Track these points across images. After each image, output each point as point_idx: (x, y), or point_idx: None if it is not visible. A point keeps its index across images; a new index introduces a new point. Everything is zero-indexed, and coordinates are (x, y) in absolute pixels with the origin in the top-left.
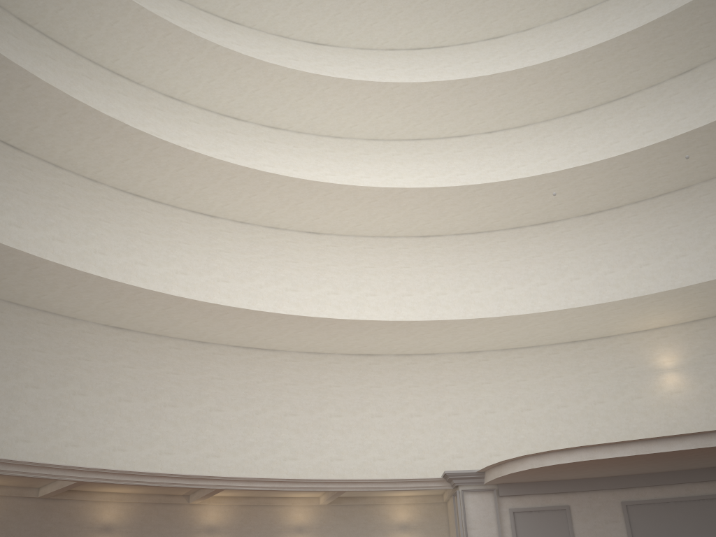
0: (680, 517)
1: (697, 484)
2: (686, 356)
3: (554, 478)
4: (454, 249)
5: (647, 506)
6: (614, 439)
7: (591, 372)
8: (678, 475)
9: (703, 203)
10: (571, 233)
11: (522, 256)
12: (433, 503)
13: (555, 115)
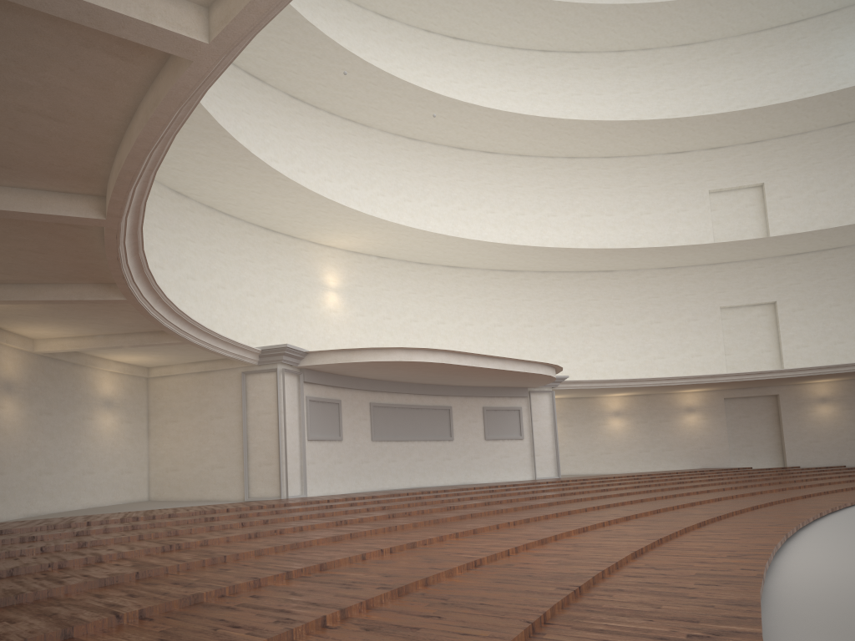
0: (400, 421)
1: (412, 395)
2: (345, 282)
3: (349, 372)
4: None
5: (384, 409)
6: (286, 342)
7: (276, 268)
8: (405, 386)
9: (376, 150)
10: (277, 108)
11: (234, 103)
12: (135, 376)
13: None
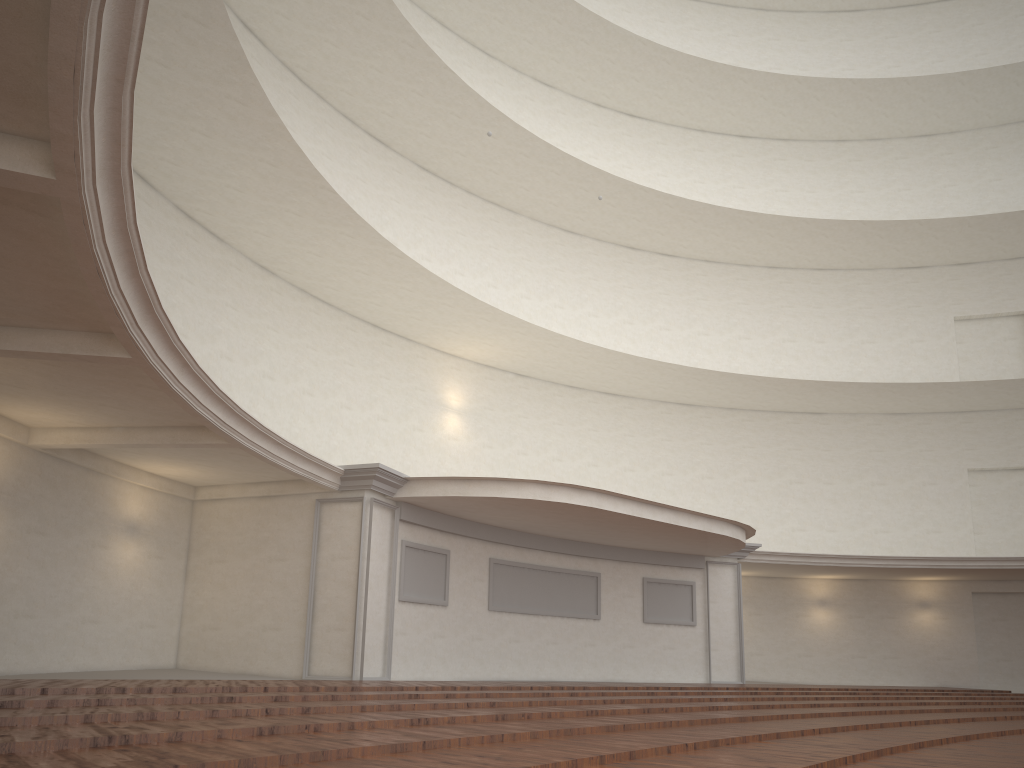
0: (530, 587)
1: (547, 553)
2: (471, 402)
3: (464, 513)
4: (275, 84)
5: (508, 568)
6: None
7: (383, 376)
8: (540, 540)
9: (523, 242)
10: (402, 179)
11: (347, 167)
12: (176, 497)
13: (423, 4)
